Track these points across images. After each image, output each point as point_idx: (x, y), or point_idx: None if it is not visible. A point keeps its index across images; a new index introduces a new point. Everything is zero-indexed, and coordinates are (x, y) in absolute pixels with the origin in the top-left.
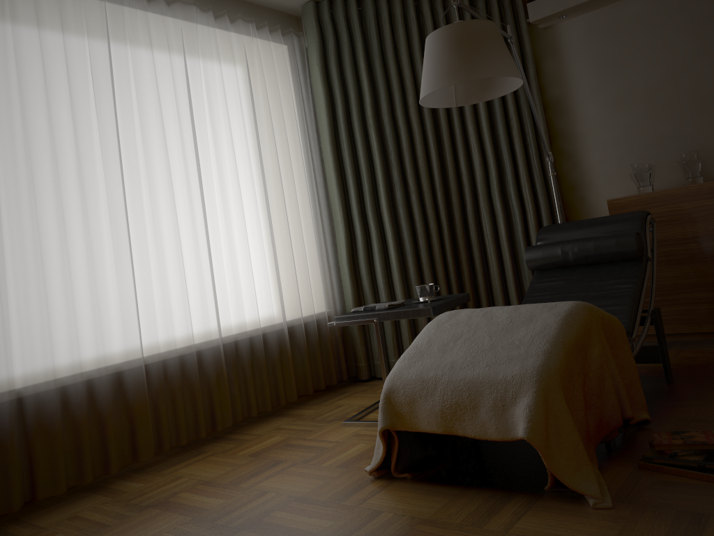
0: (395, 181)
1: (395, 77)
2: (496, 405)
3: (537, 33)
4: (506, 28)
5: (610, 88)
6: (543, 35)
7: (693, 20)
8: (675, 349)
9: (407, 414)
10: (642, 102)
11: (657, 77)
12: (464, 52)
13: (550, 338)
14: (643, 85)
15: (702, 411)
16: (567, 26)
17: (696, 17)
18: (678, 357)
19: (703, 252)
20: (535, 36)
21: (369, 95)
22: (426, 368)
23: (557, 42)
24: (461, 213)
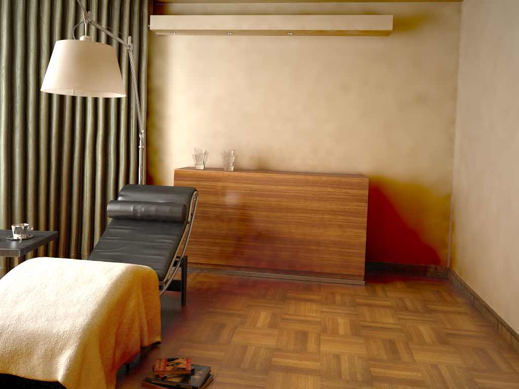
0: (17, 125)
1: (33, 41)
2: (47, 353)
3: (155, 36)
4: (132, 27)
5: (193, 91)
6: (158, 39)
7: (250, 64)
8: (195, 272)
9: None
10: (211, 106)
11: (223, 93)
12: (84, 66)
13: (100, 300)
14: (214, 96)
15: (194, 332)
16: (175, 39)
17: (251, 63)
18: (194, 280)
19: (223, 214)
20: (152, 38)
21: (6, 50)
22: None
23: (166, 48)
24: (69, 158)
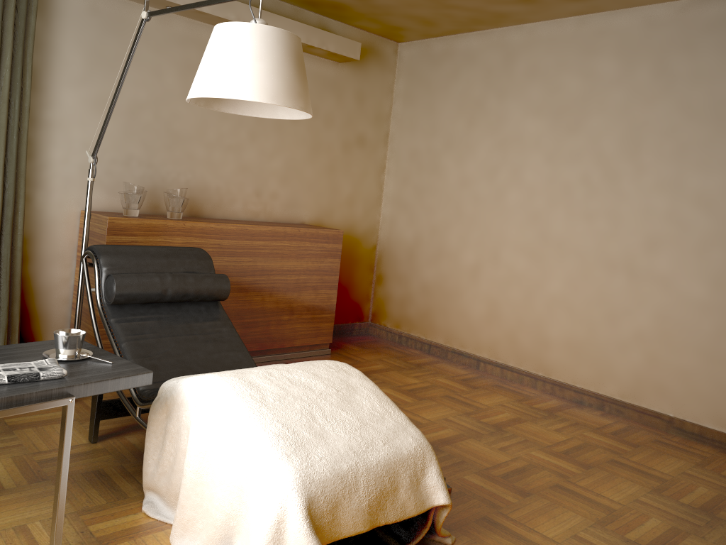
0: None
1: None
2: (412, 481)
3: None
4: None
5: (96, 85)
6: None
7: (186, 61)
8: None
9: (327, 524)
10: (123, 115)
11: (144, 97)
12: (302, 76)
13: (394, 405)
14: (129, 99)
15: None
16: None
17: (188, 59)
18: None
19: None
20: None
21: None
22: (331, 460)
23: None
24: None
